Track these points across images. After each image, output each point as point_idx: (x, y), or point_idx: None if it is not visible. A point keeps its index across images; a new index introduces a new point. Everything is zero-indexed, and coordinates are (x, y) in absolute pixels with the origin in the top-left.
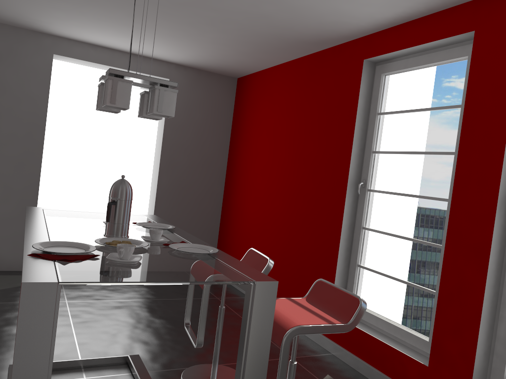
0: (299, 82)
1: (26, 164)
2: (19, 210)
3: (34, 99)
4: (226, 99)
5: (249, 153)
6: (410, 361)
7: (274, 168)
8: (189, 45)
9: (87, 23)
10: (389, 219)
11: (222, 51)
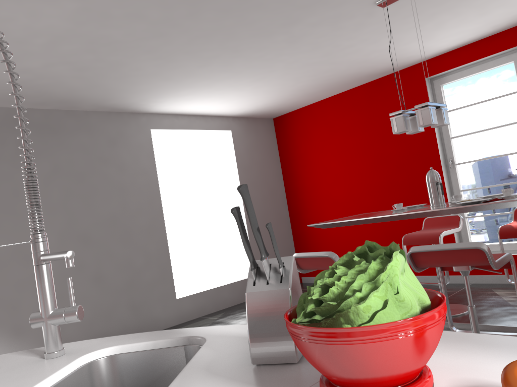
0: (358, 106)
1: (155, 229)
2: (159, 272)
3: (146, 171)
4: (270, 137)
5: (314, 173)
6: None
7: (352, 176)
8: (269, 96)
9: (200, 95)
10: (484, 177)
11: (292, 96)
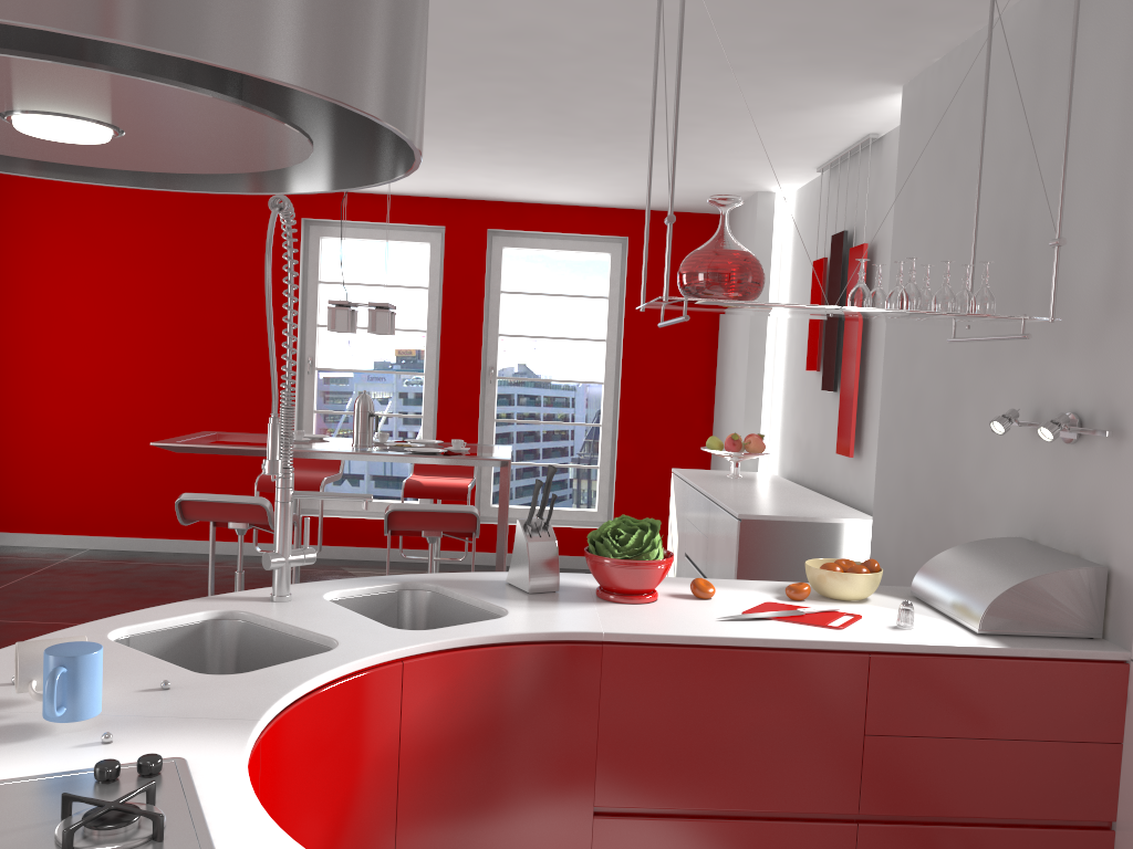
0: (163, 219)
1: None
2: None
3: None
4: None
5: (27, 317)
6: None
7: (121, 344)
8: None
9: None
10: (354, 398)
11: None
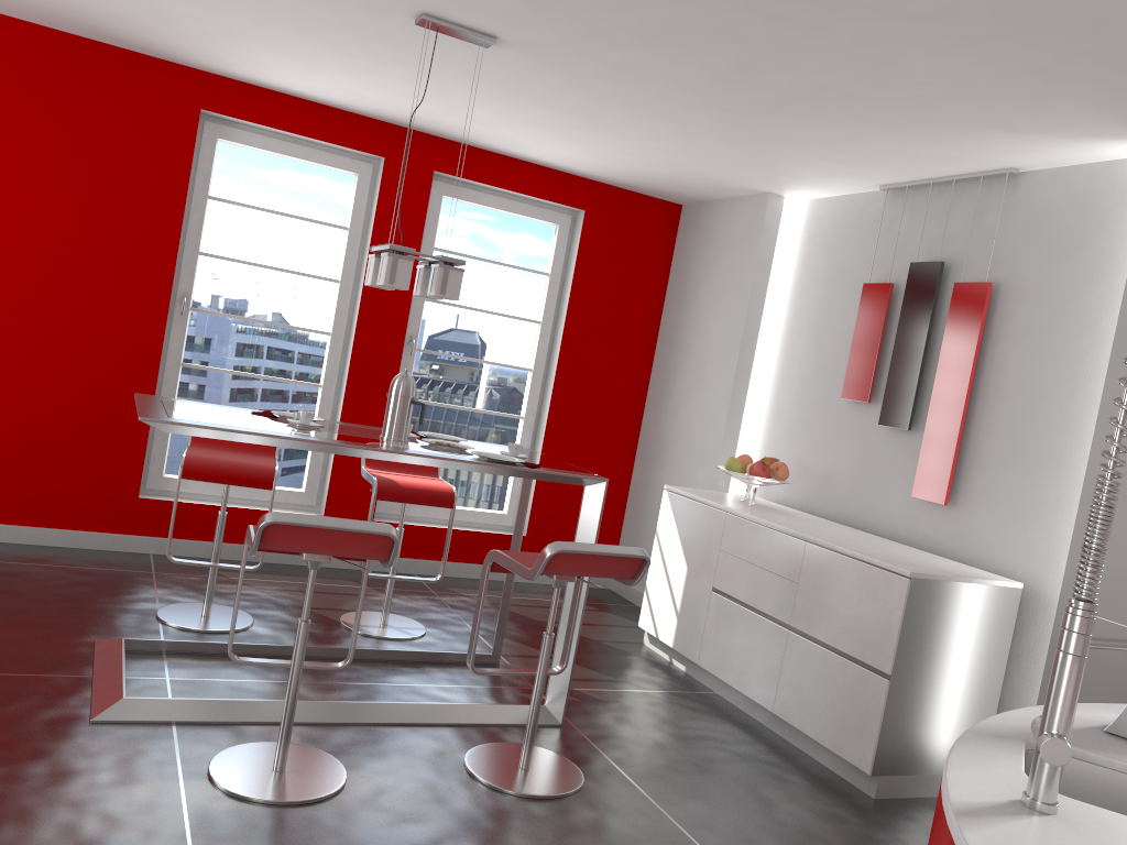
0: None
1: None
2: None
3: None
4: None
5: None
6: None
7: None
8: None
9: None
10: (236, 353)
11: None
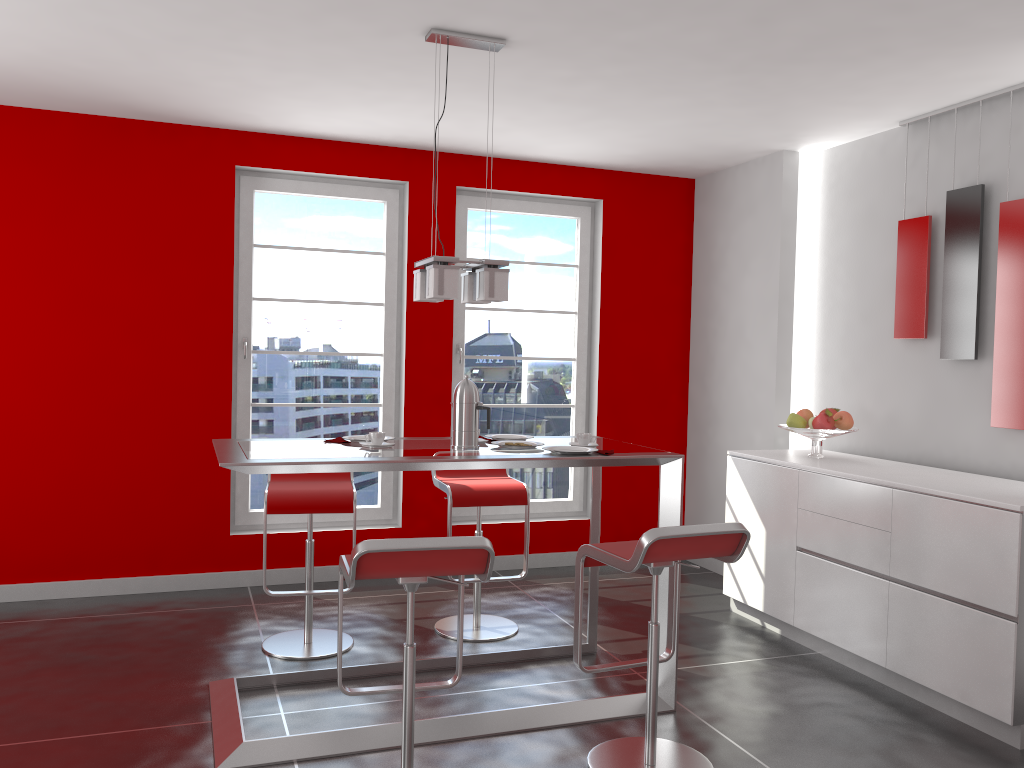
0: (47, 159)
1: None
2: None
3: None
4: None
5: None
6: (379, 533)
7: None
8: None
9: None
10: (299, 386)
11: None
